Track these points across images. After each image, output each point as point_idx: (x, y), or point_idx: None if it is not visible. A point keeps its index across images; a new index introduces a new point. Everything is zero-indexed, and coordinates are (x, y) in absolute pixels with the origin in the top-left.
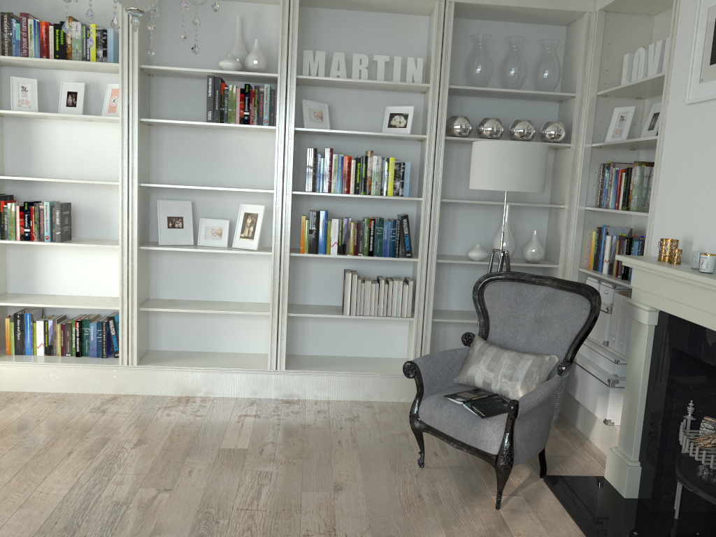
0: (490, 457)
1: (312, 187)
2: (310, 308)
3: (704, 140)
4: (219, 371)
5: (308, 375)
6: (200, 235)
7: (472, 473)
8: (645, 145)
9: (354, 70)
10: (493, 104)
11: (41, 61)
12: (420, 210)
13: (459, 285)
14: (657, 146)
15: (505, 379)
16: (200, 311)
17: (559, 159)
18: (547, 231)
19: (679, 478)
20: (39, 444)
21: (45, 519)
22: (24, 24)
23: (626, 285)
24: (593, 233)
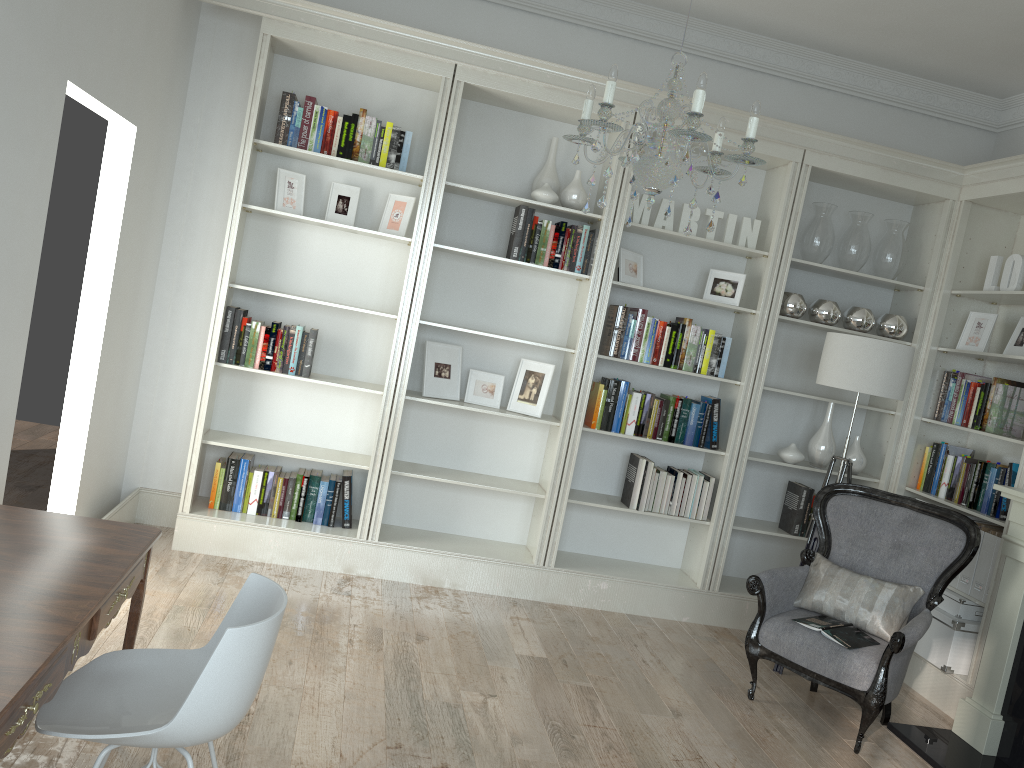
0: (856, 693)
1: (616, 352)
2: (583, 495)
3: None
4: (475, 560)
5: (580, 577)
6: (468, 390)
7: (808, 711)
8: (1005, 360)
9: (683, 222)
10: (821, 281)
11: (326, 158)
12: (729, 394)
13: (753, 488)
14: None
15: (864, 608)
16: (463, 483)
17: None
18: (861, 436)
19: None
20: (305, 626)
21: (383, 714)
22: (308, 109)
23: (979, 516)
24: (927, 449)
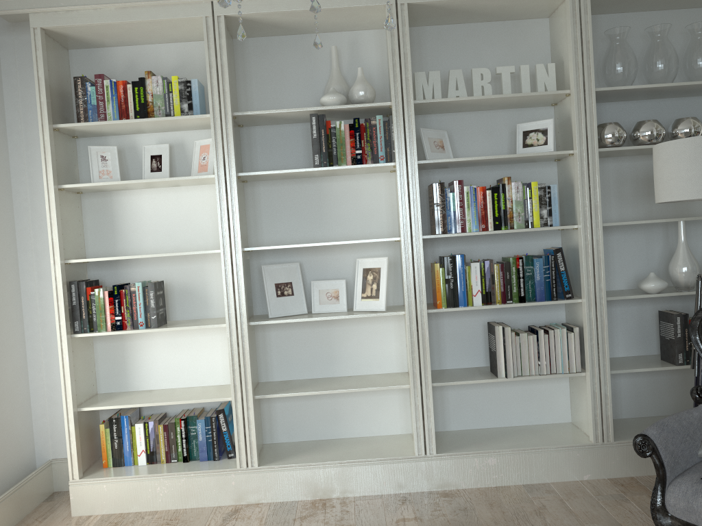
0: None
1: (443, 228)
2: (451, 374)
3: None
4: (356, 464)
5: (466, 458)
6: (313, 301)
7: None
8: None
9: (476, 87)
10: (636, 107)
11: (122, 124)
12: (571, 240)
13: (624, 326)
14: None
15: None
16: (326, 392)
17: None
18: None
19: None
20: None
21: None
22: (99, 86)
23: None
24: None
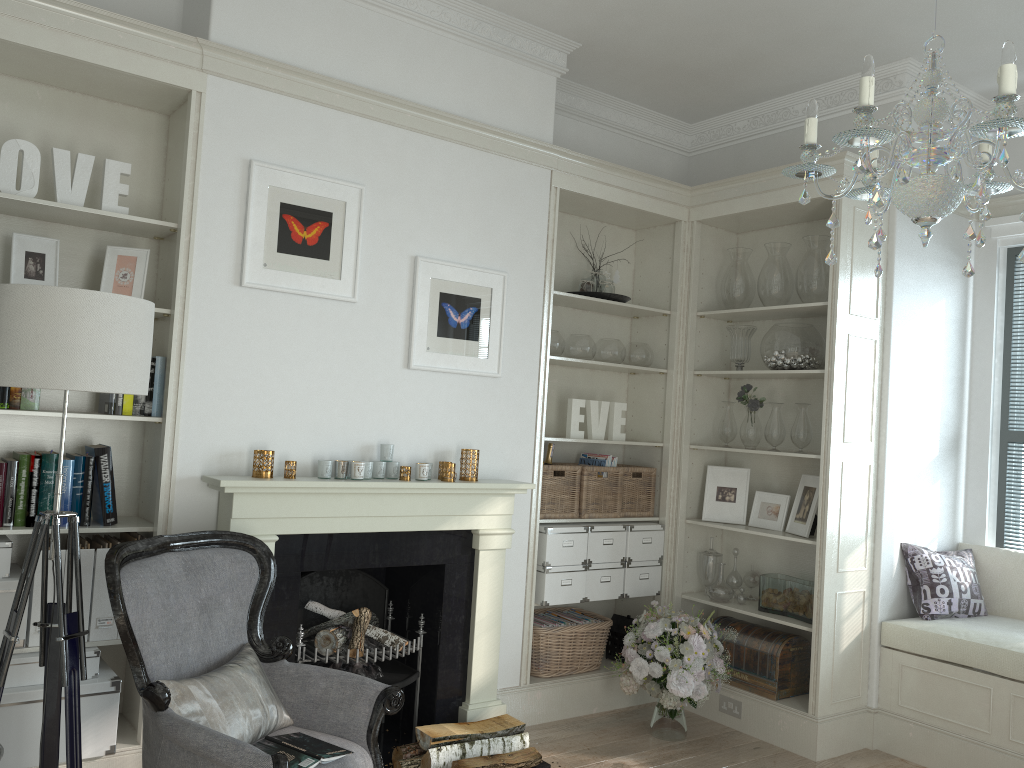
0: None
1: None
2: None
3: (273, 335)
4: None
5: None
6: None
7: None
8: None
9: None
10: None
11: None
12: None
13: None
14: (177, 326)
15: (271, 704)
16: None
17: None
18: None
19: None
20: None
21: None
22: None
23: (84, 531)
24: None
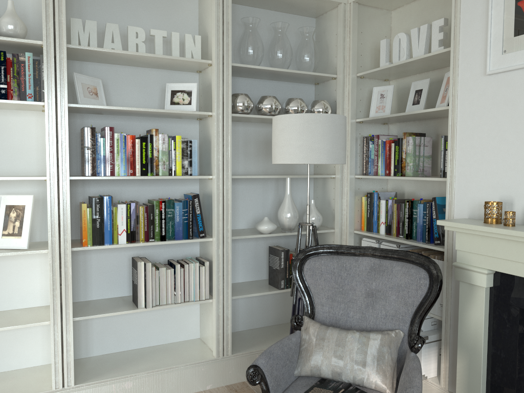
0: None
1: (92, 171)
2: (95, 305)
3: (515, 107)
4: None
5: (104, 385)
6: None
7: None
8: (407, 119)
9: (131, 43)
10: (261, 85)
11: None
12: (207, 188)
13: (243, 257)
14: (450, 116)
15: (358, 366)
16: None
17: None
18: (313, 198)
19: None
20: None
21: None
22: None
23: (419, 245)
24: (363, 198)
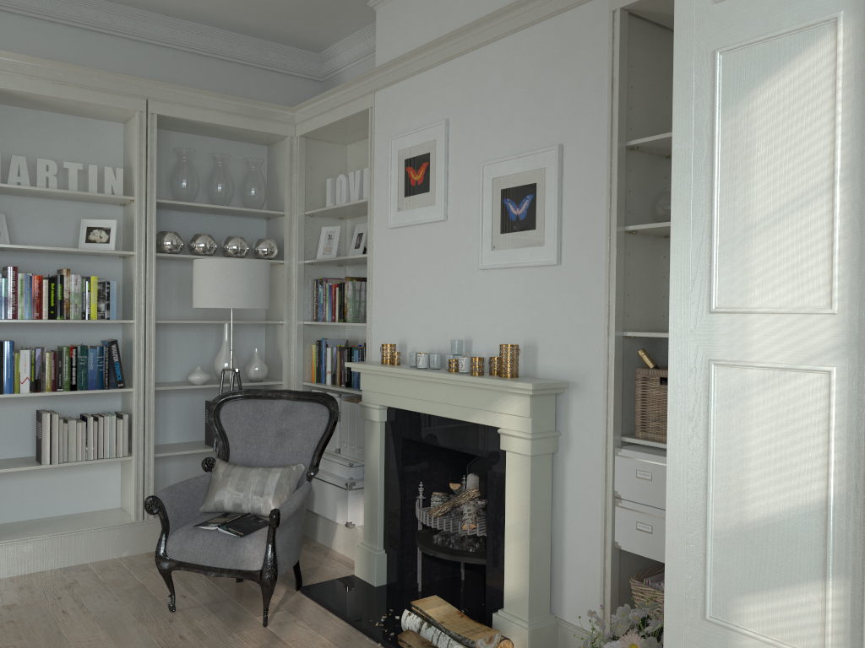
0: (254, 574)
1: None
2: None
3: (407, 259)
4: None
5: None
6: None
7: (229, 603)
8: (353, 262)
9: (40, 177)
10: (200, 219)
11: None
12: (129, 333)
13: (177, 415)
14: (368, 263)
15: (257, 495)
16: None
17: (272, 276)
18: (265, 348)
19: (421, 548)
20: None
21: None
22: None
23: (352, 392)
24: (314, 347)
